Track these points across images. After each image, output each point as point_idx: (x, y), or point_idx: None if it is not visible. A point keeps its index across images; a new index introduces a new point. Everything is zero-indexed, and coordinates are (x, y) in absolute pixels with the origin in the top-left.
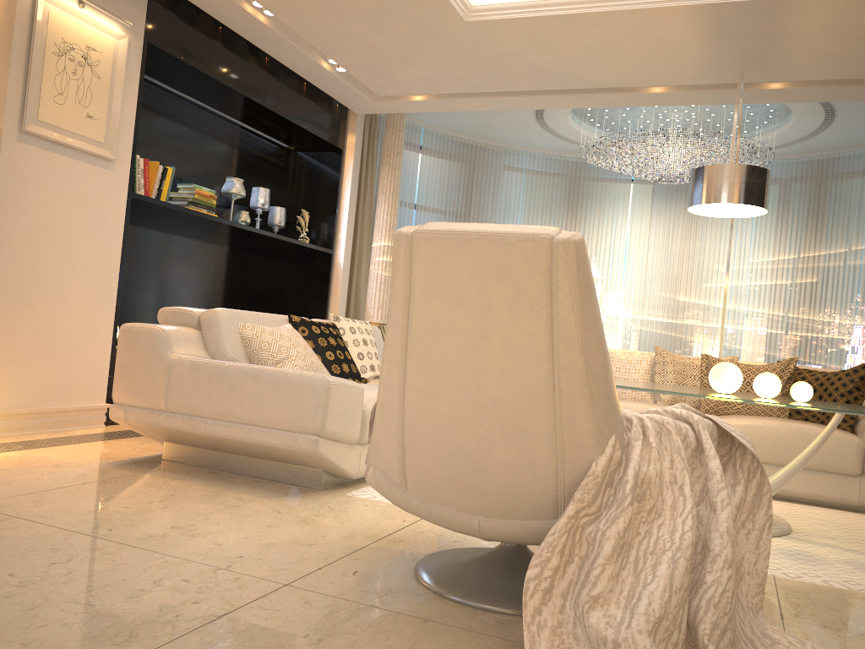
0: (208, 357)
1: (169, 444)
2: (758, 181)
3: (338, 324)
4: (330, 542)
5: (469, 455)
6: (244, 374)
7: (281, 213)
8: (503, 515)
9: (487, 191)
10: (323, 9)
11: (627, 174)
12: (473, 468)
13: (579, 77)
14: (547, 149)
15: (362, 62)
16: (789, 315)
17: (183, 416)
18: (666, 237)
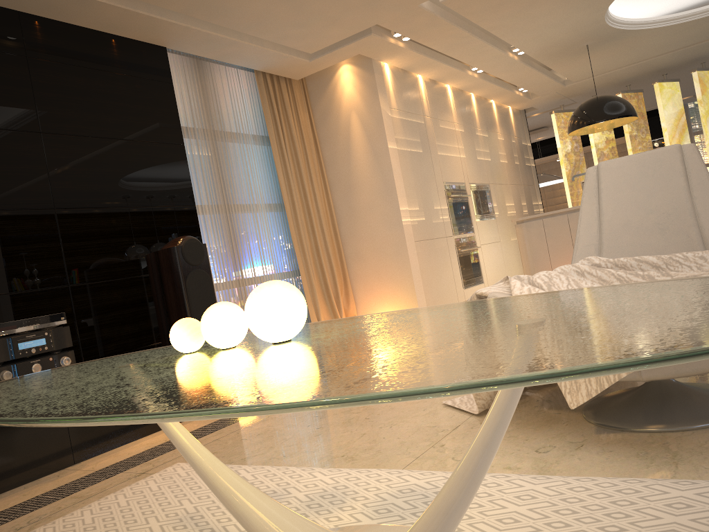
0: None
1: None
2: None
3: None
4: None
5: None
6: None
7: None
8: None
9: None
10: None
11: None
12: None
13: None
14: None
15: None
16: None
17: None
18: None
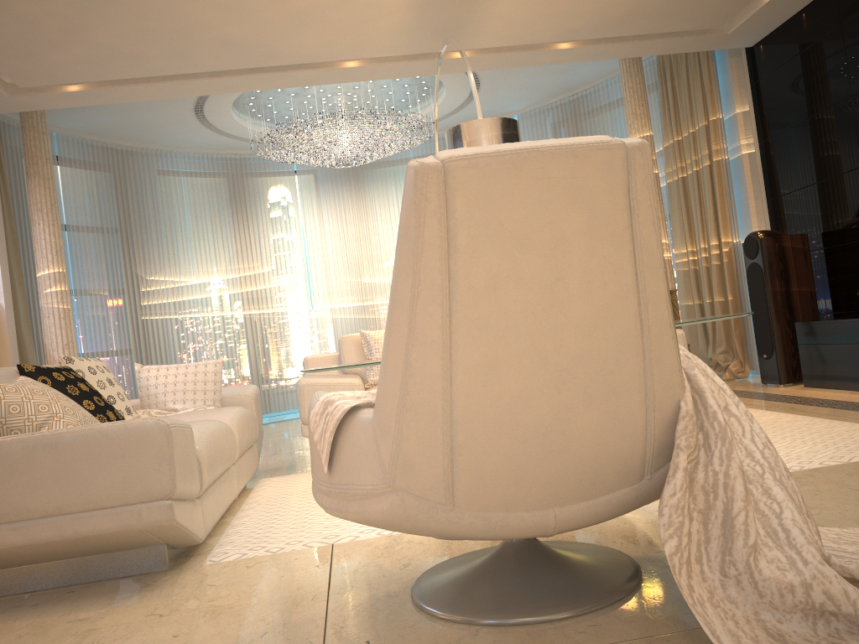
0: None
1: None
2: (515, 132)
3: (73, 367)
4: (282, 623)
5: (545, 435)
6: (30, 448)
7: None
8: (583, 496)
9: (146, 199)
10: None
11: (301, 162)
12: (550, 450)
13: (275, 52)
14: (203, 147)
15: (5, 41)
16: None
17: None
18: (340, 223)
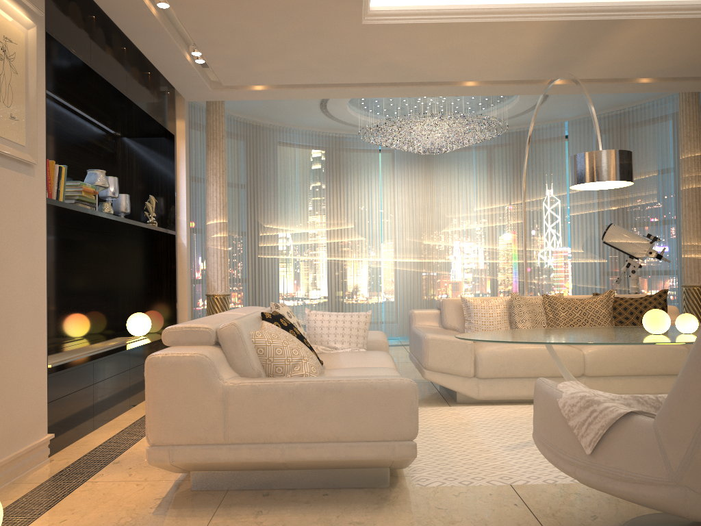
0: (238, 375)
1: (198, 473)
2: (631, 162)
3: (279, 312)
4: None
5: None
6: (322, 391)
7: (127, 200)
8: None
9: (269, 164)
10: (231, 6)
11: (394, 147)
12: None
13: (419, 73)
14: (314, 126)
15: (231, 56)
16: (508, 248)
17: (250, 445)
18: (410, 194)
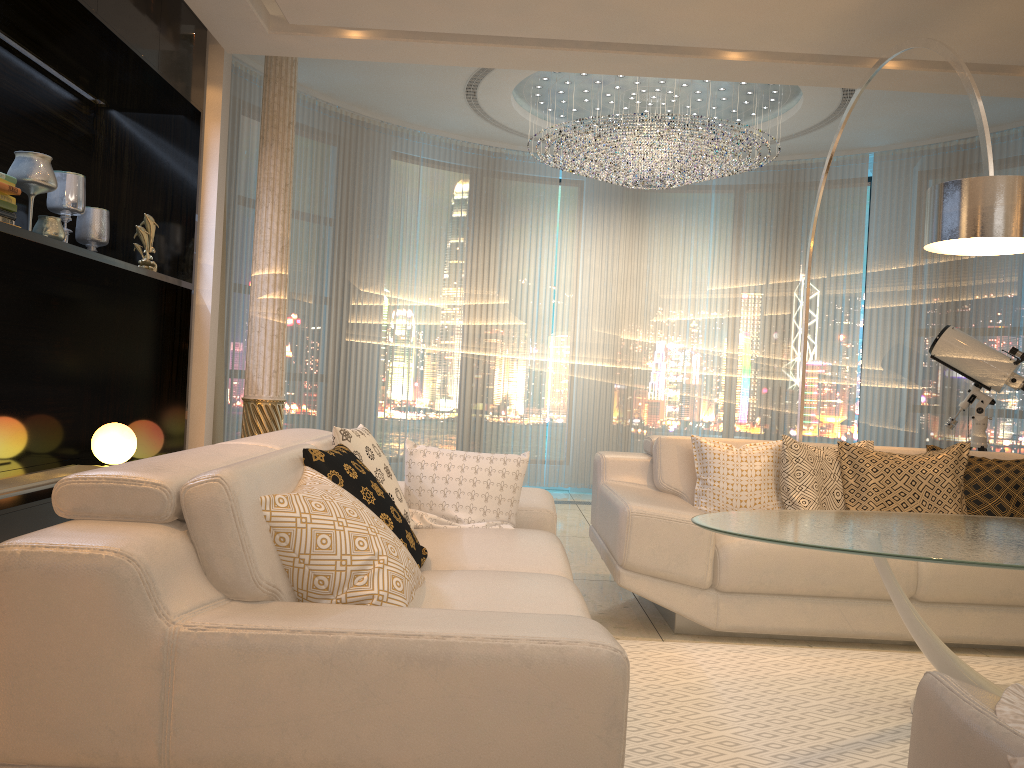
0: (220, 596)
1: None
2: None
3: (350, 446)
4: None
5: None
6: (401, 662)
7: (103, 219)
8: None
9: (374, 188)
10: None
11: (585, 173)
12: None
13: (646, 24)
14: (454, 131)
15: None
16: (758, 356)
17: None
18: (605, 256)
